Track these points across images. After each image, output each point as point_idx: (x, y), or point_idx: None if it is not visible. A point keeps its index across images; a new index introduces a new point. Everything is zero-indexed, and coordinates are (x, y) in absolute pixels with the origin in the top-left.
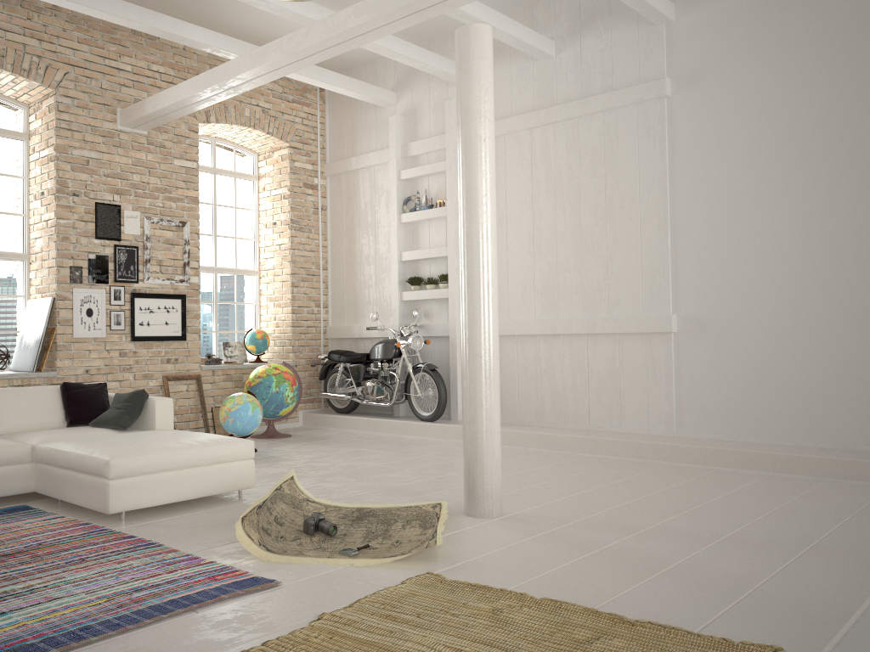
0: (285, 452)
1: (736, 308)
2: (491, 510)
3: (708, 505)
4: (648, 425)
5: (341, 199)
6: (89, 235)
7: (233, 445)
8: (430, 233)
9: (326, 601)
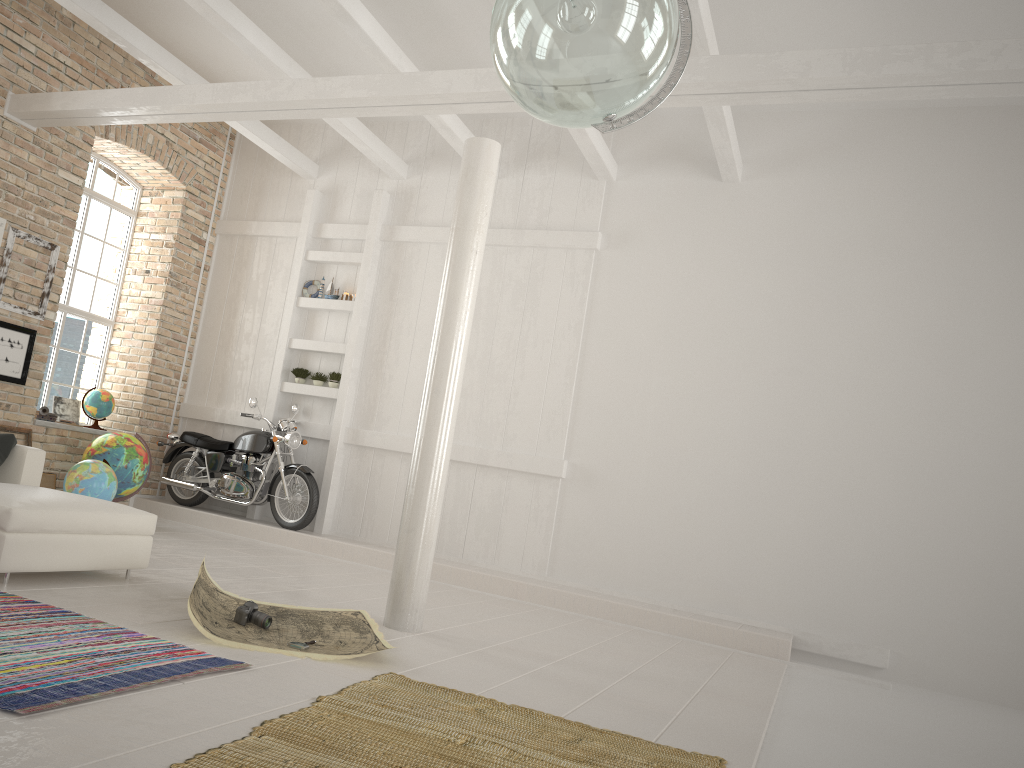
0: None
1: (623, 465)
2: (414, 624)
3: (599, 646)
4: (521, 567)
5: (229, 263)
6: None
7: (137, 516)
8: (328, 324)
9: (311, 687)
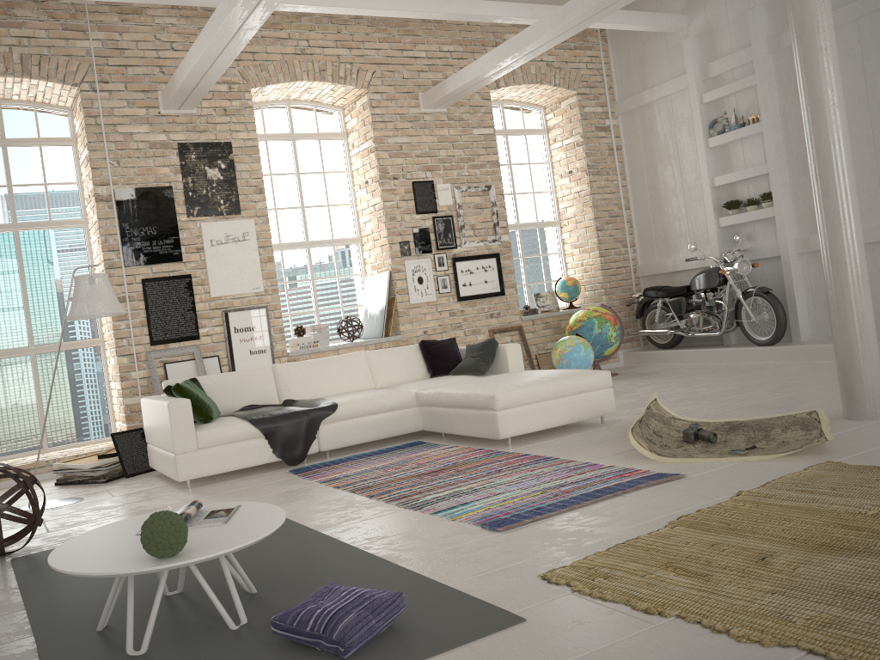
0: (620, 387)
1: None
2: (875, 412)
3: None
4: None
5: (636, 135)
6: (411, 212)
7: (592, 376)
8: (744, 152)
9: (736, 484)
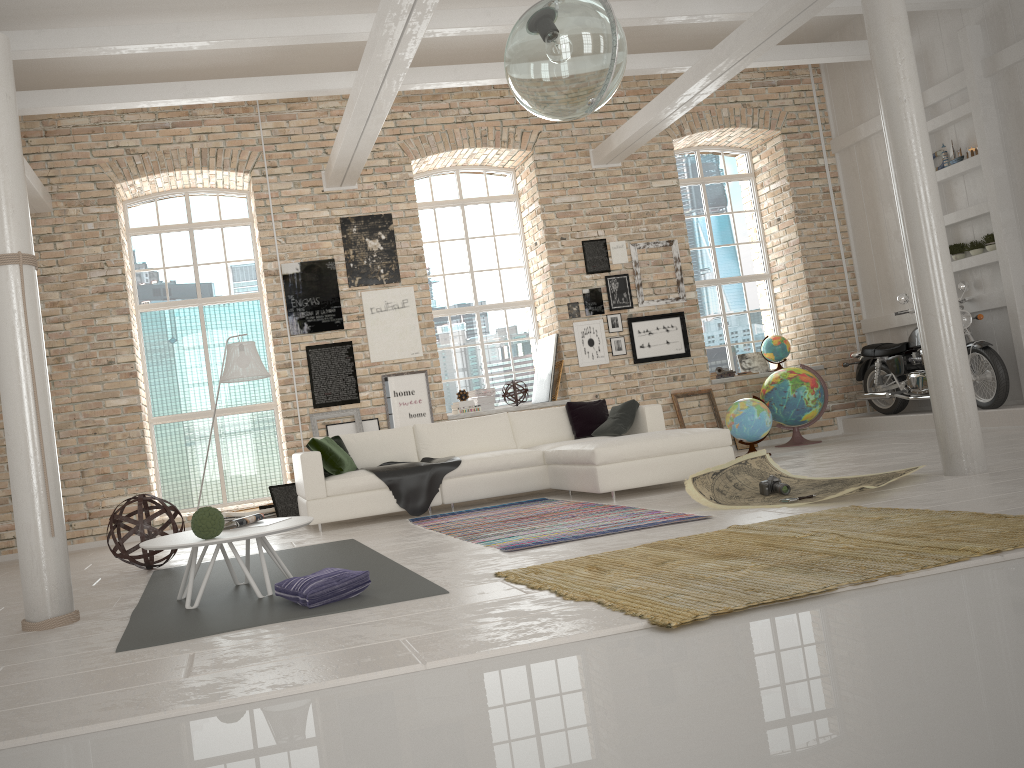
0: (800, 453)
1: None
2: (969, 467)
3: None
4: None
5: (855, 174)
6: (580, 272)
7: (707, 434)
8: (966, 189)
9: (742, 522)
